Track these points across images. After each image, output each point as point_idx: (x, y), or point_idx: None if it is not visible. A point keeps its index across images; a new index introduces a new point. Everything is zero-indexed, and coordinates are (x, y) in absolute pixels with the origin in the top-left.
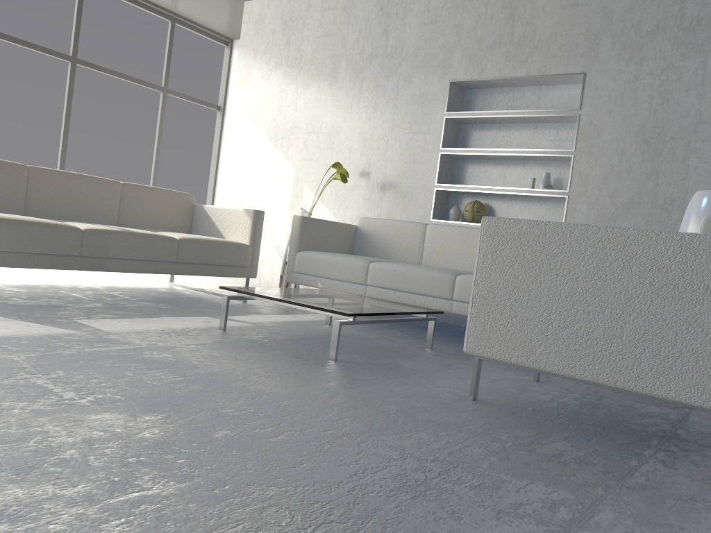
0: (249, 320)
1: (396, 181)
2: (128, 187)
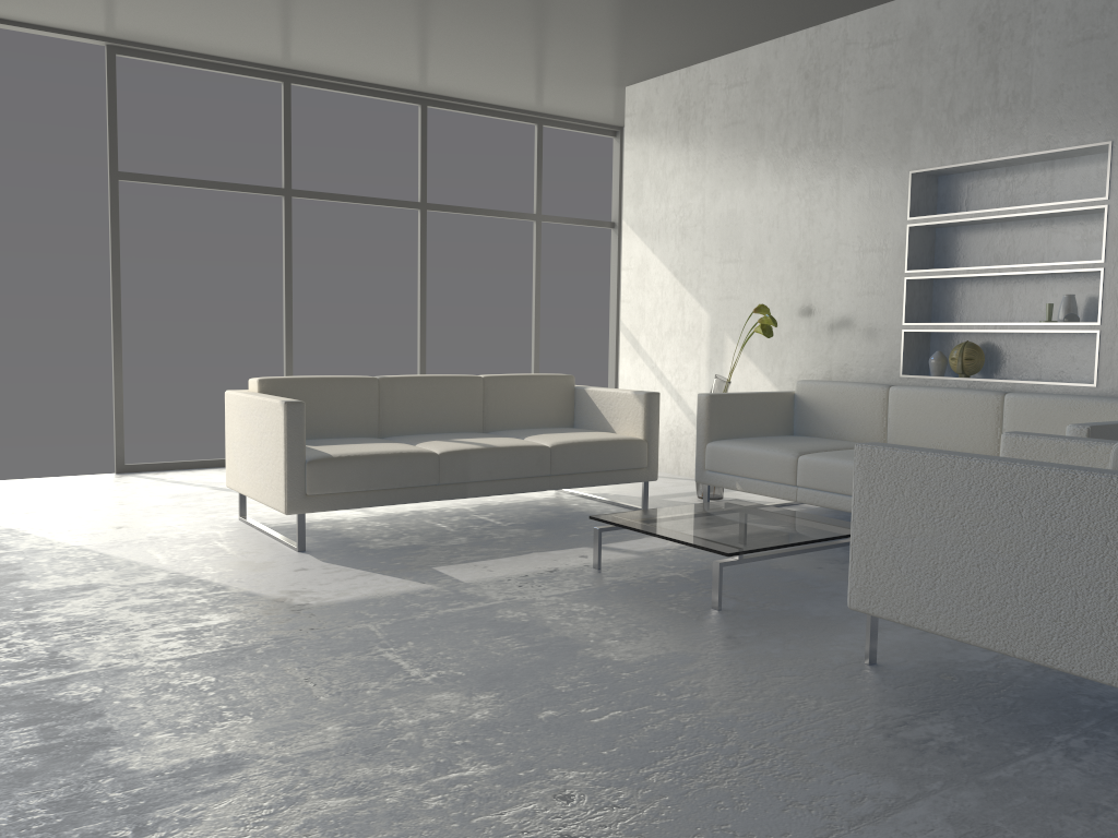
0: (637, 549)
1: (847, 322)
2: (491, 381)
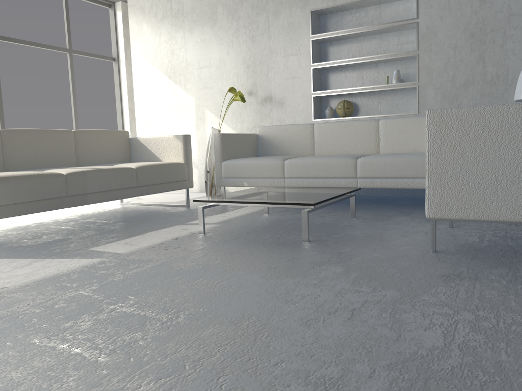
0: (211, 222)
1: (279, 95)
2: (79, 133)
